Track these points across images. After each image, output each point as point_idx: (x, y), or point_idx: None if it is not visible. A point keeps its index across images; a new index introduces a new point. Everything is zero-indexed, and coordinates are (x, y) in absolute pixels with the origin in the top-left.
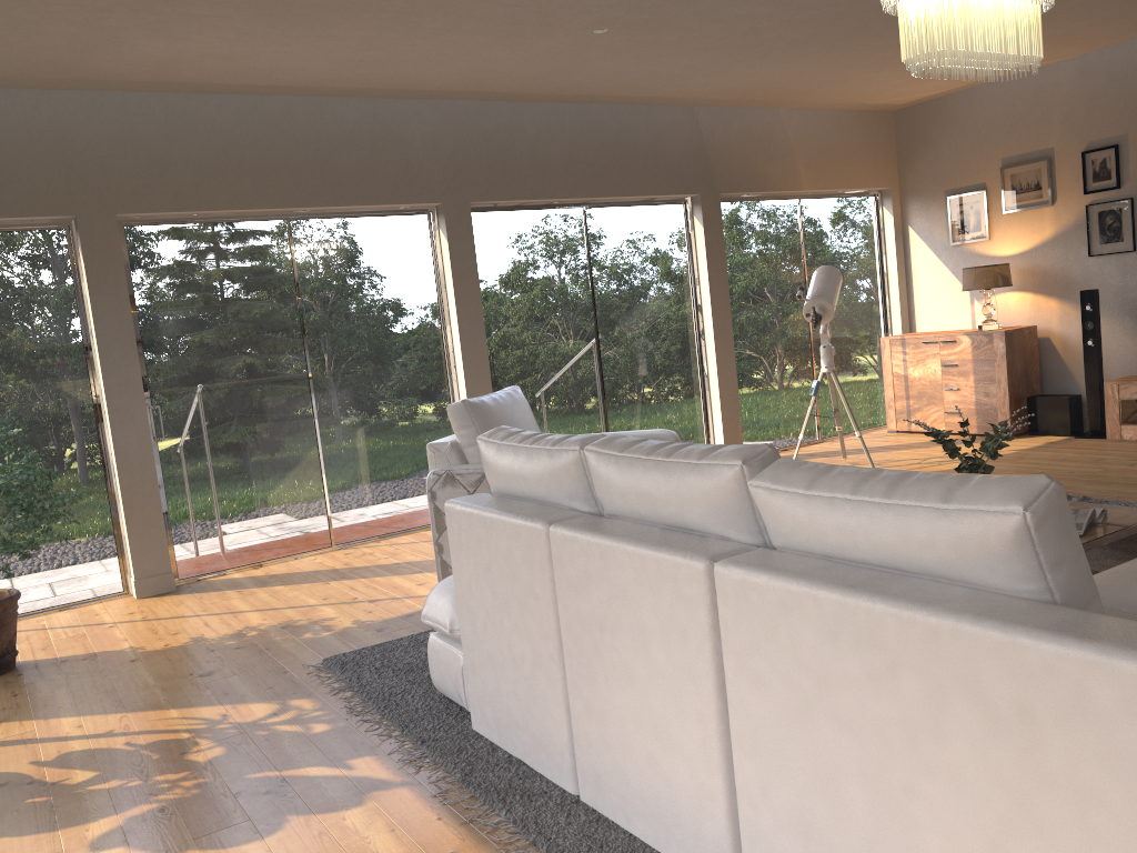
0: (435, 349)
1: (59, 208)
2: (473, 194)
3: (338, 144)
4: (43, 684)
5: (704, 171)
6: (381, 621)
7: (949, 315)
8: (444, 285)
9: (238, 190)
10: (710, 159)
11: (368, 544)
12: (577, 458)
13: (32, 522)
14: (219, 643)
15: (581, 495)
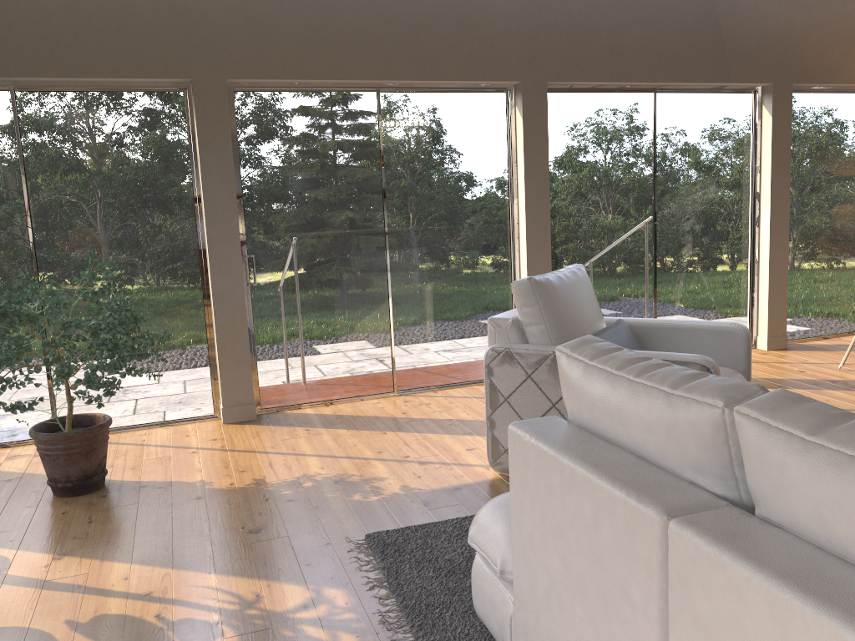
0: (502, 220)
1: (177, 71)
2: (551, 75)
3: (428, 21)
4: (117, 513)
5: (779, 61)
6: (428, 491)
7: None
8: (515, 161)
9: (334, 61)
10: (786, 49)
11: (425, 393)
12: (718, 419)
13: (113, 364)
14: (276, 491)
15: (714, 471)
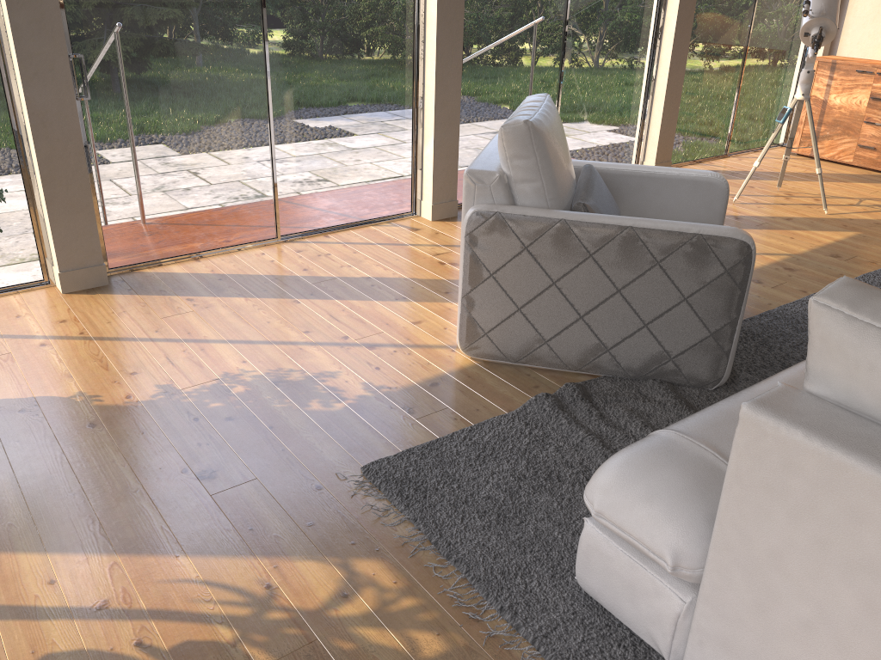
0: (405, 17)
1: None
2: None
3: None
4: None
5: None
6: (400, 390)
7: (880, 44)
8: None
9: None
10: None
11: (315, 239)
12: None
13: None
14: (200, 404)
15: None
